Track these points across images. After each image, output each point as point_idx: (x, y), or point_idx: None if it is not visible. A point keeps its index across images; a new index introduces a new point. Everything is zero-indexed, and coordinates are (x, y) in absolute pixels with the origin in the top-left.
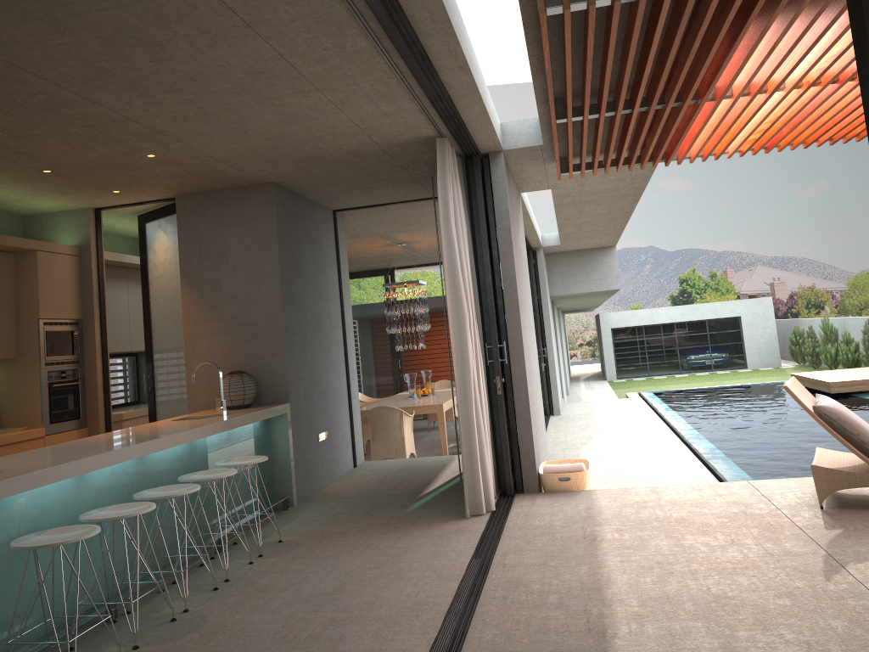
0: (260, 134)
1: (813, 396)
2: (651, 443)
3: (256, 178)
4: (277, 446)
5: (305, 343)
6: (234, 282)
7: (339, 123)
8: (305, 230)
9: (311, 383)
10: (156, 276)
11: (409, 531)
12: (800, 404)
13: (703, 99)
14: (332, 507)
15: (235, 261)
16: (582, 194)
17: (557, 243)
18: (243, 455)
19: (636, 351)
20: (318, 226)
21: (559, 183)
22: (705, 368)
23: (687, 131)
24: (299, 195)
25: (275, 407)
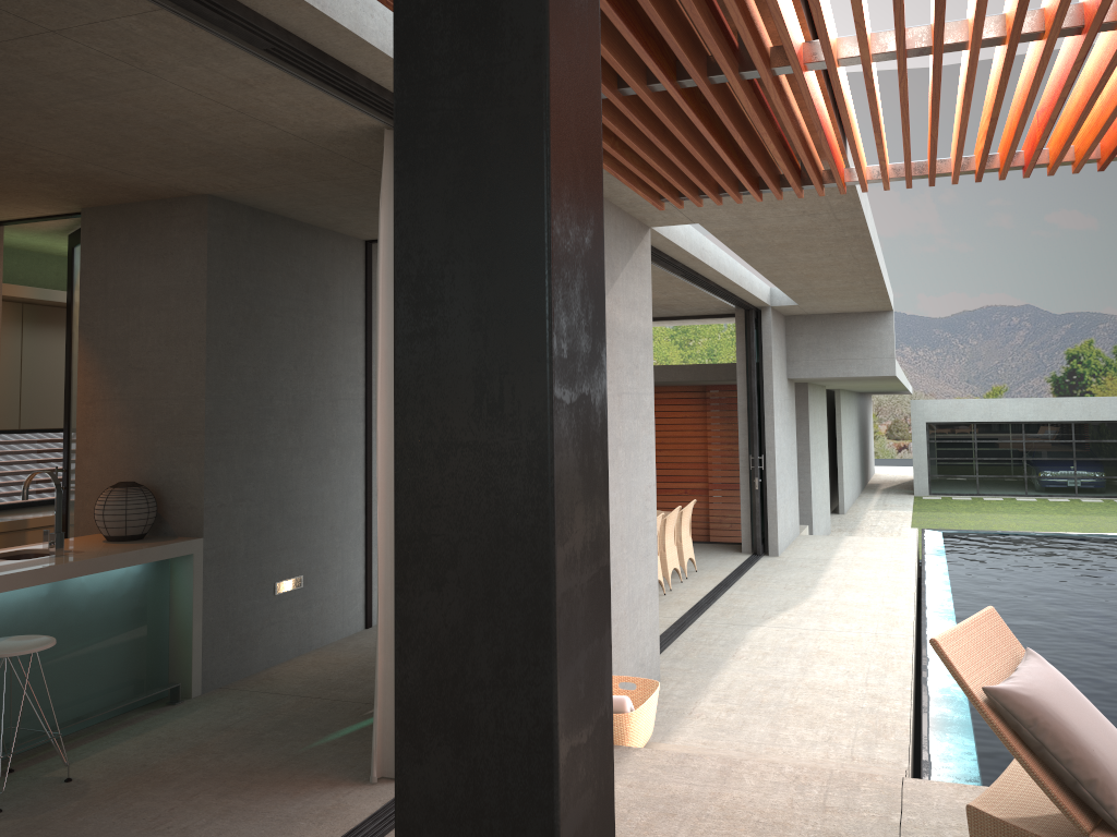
0: (72, 114)
1: (1024, 651)
2: (865, 633)
3: (173, 187)
4: (176, 602)
5: (262, 444)
6: (146, 345)
7: (181, 98)
8: (287, 270)
9: (269, 505)
10: (78, 325)
11: (260, 796)
12: (957, 681)
13: (790, 63)
14: (234, 711)
15: (149, 314)
16: (763, 234)
17: (793, 302)
18: (87, 620)
19: (960, 458)
20: (323, 264)
21: (705, 215)
22: (1065, 491)
23: (820, 129)
24: (279, 216)
25: (161, 546)
